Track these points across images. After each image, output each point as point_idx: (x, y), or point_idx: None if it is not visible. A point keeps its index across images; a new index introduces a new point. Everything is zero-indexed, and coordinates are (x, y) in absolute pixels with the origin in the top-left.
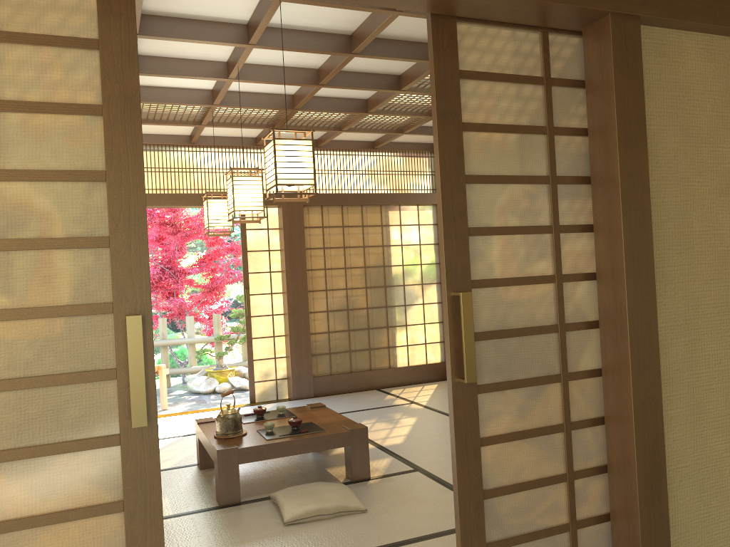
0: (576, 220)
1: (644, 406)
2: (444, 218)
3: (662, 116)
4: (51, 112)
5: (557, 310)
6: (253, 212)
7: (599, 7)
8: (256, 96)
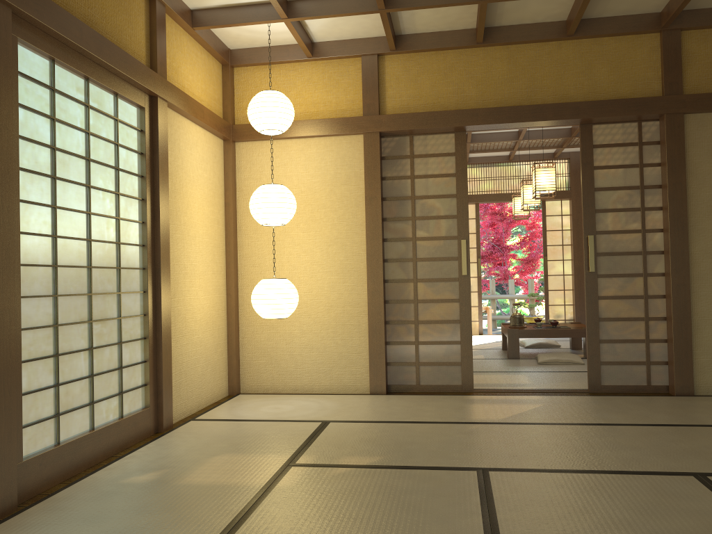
0: (655, 205)
1: (678, 286)
2: (583, 205)
3: (701, 155)
4: (440, 177)
5: (641, 245)
6: (535, 204)
7: (657, 113)
8: (546, 131)
